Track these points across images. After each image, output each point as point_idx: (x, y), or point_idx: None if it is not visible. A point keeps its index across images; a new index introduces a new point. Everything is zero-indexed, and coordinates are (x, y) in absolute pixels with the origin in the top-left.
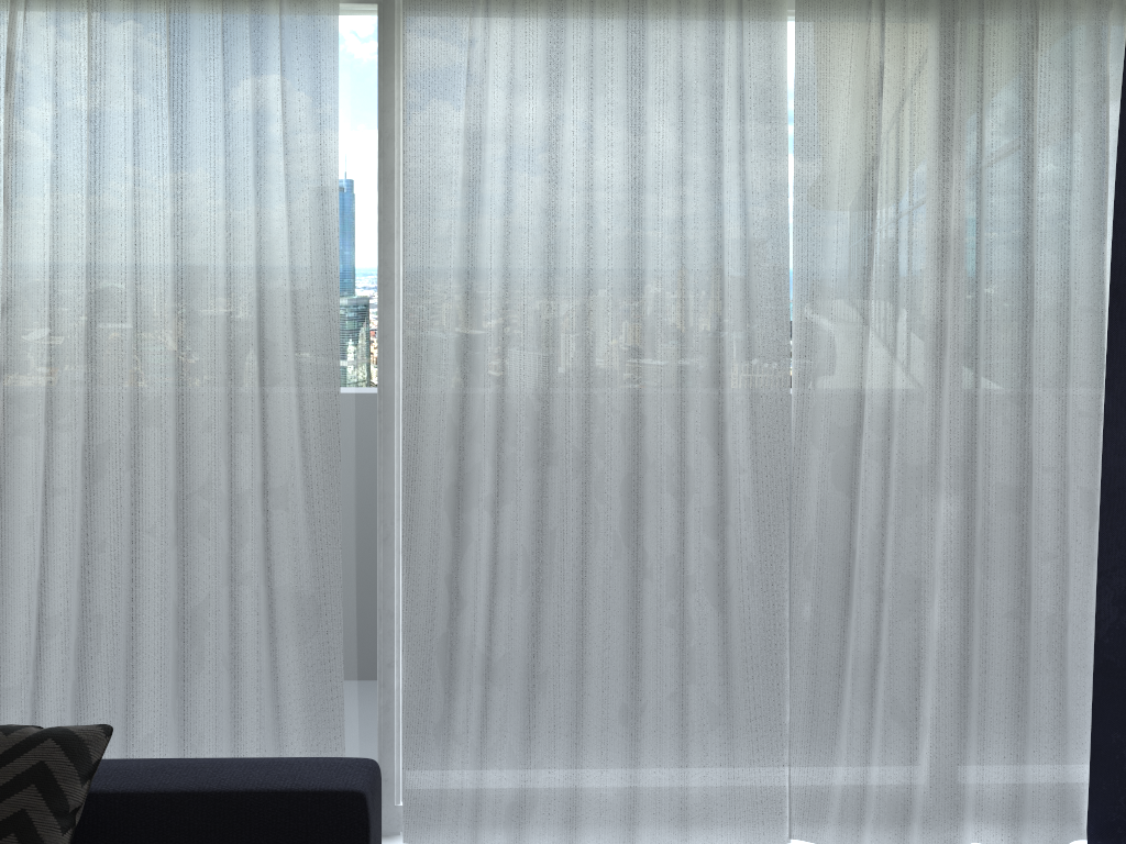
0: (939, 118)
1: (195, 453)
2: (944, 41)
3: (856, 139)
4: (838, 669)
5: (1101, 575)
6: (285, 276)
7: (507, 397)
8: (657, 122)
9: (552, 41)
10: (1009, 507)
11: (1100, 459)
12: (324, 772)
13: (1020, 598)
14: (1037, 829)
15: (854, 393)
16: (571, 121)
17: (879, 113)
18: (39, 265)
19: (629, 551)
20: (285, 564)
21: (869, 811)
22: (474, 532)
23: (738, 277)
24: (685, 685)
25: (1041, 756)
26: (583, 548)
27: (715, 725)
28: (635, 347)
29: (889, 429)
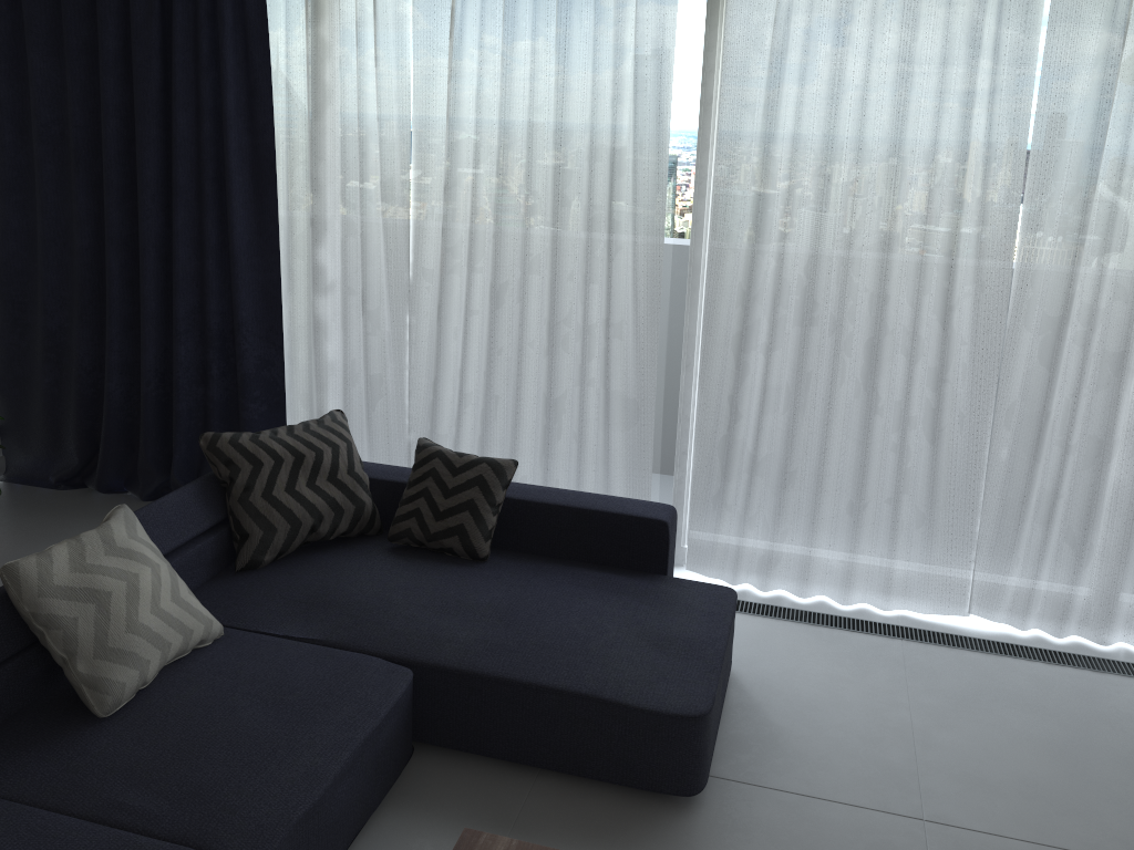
0: None
1: (562, 295)
2: None
3: (1095, 83)
4: (1022, 499)
5: None
6: (629, 174)
7: (783, 273)
8: (923, 65)
9: (842, 1)
10: None
11: None
12: (642, 507)
13: None
14: None
15: (1064, 292)
16: (852, 63)
17: (1117, 63)
18: (465, 158)
19: (865, 393)
20: (617, 376)
21: (1035, 605)
22: (751, 368)
23: (977, 193)
24: (899, 494)
25: None
26: (830, 388)
27: (919, 526)
28: (885, 243)
29: (1091, 321)
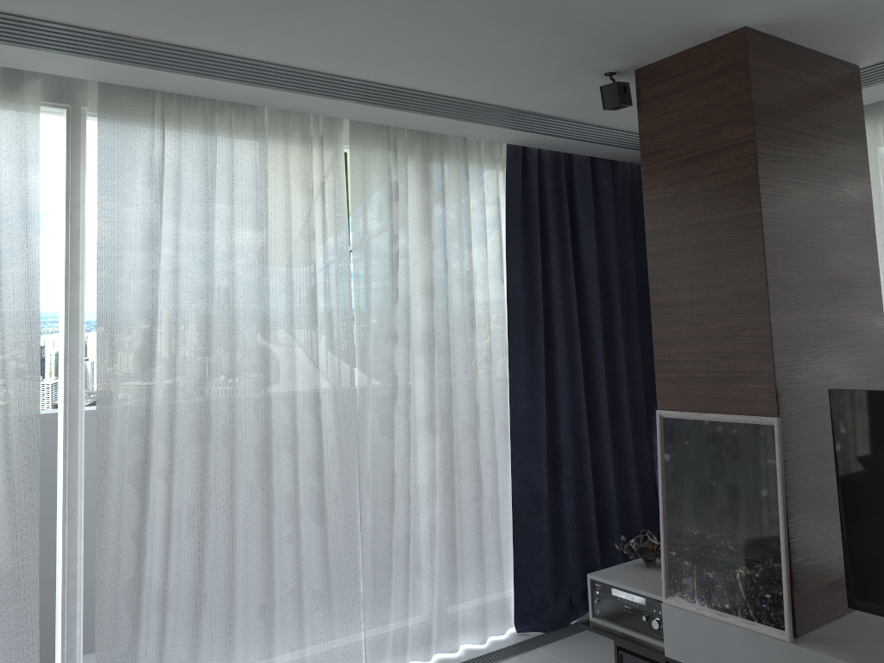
0: (426, 214)
1: None
2: (426, 172)
3: (384, 224)
4: (390, 550)
5: (513, 469)
6: None
7: (177, 393)
8: (270, 207)
9: (208, 150)
10: (470, 435)
11: (508, 404)
12: None
13: (479, 488)
14: (492, 626)
15: (392, 375)
16: (216, 203)
17: (398, 210)
18: None
19: (264, 493)
20: None
21: (409, 640)
22: (151, 497)
23: (323, 306)
24: (301, 580)
25: (491, 581)
26: (232, 496)
27: (319, 605)
28: (265, 353)
29: (409, 395)
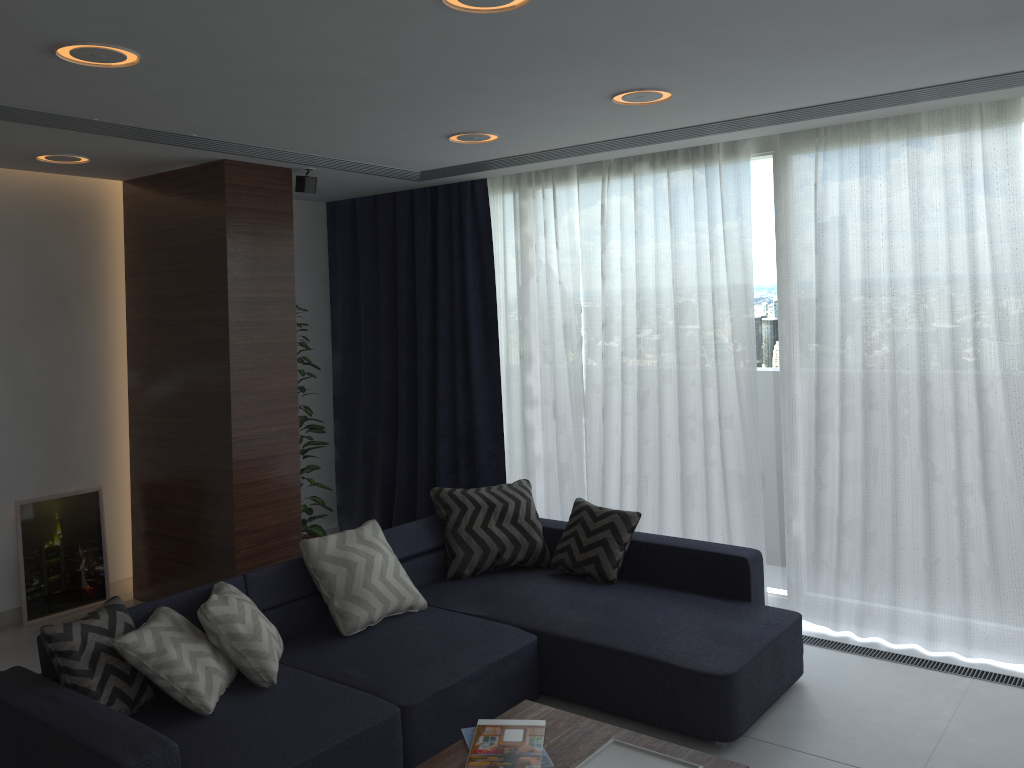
0: None
1: (686, 397)
2: None
3: None
4: None
5: None
6: (727, 305)
7: (845, 370)
8: (934, 204)
9: (862, 166)
10: None
11: None
12: (732, 549)
13: None
14: None
15: None
16: (879, 209)
17: None
18: (617, 304)
19: (922, 463)
20: (731, 457)
21: None
22: (830, 447)
23: (991, 296)
24: (964, 550)
25: None
26: (894, 460)
27: (988, 580)
28: (919, 341)
29: None
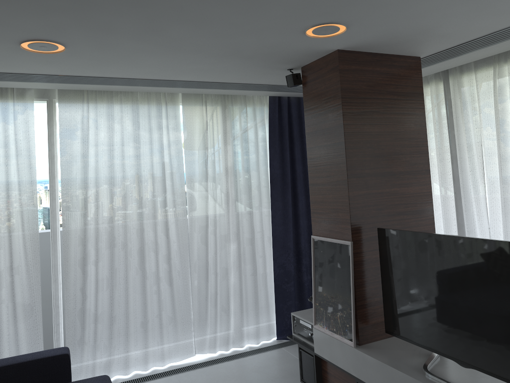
0: (223, 135)
1: None
2: (223, 114)
3: (201, 142)
4: (206, 298)
5: (274, 260)
6: (16, 193)
7: (99, 227)
8: (142, 138)
9: (109, 115)
10: (249, 243)
11: (271, 227)
12: (52, 351)
13: (254, 269)
14: (263, 336)
15: (205, 215)
16: (116, 138)
17: (207, 135)
18: None
19: (141, 271)
20: (19, 294)
21: (217, 340)
22: (89, 273)
23: (170, 184)
24: (161, 311)
25: (263, 314)
26: (126, 273)
27: (170, 323)
28: (140, 207)
29: (215, 225)
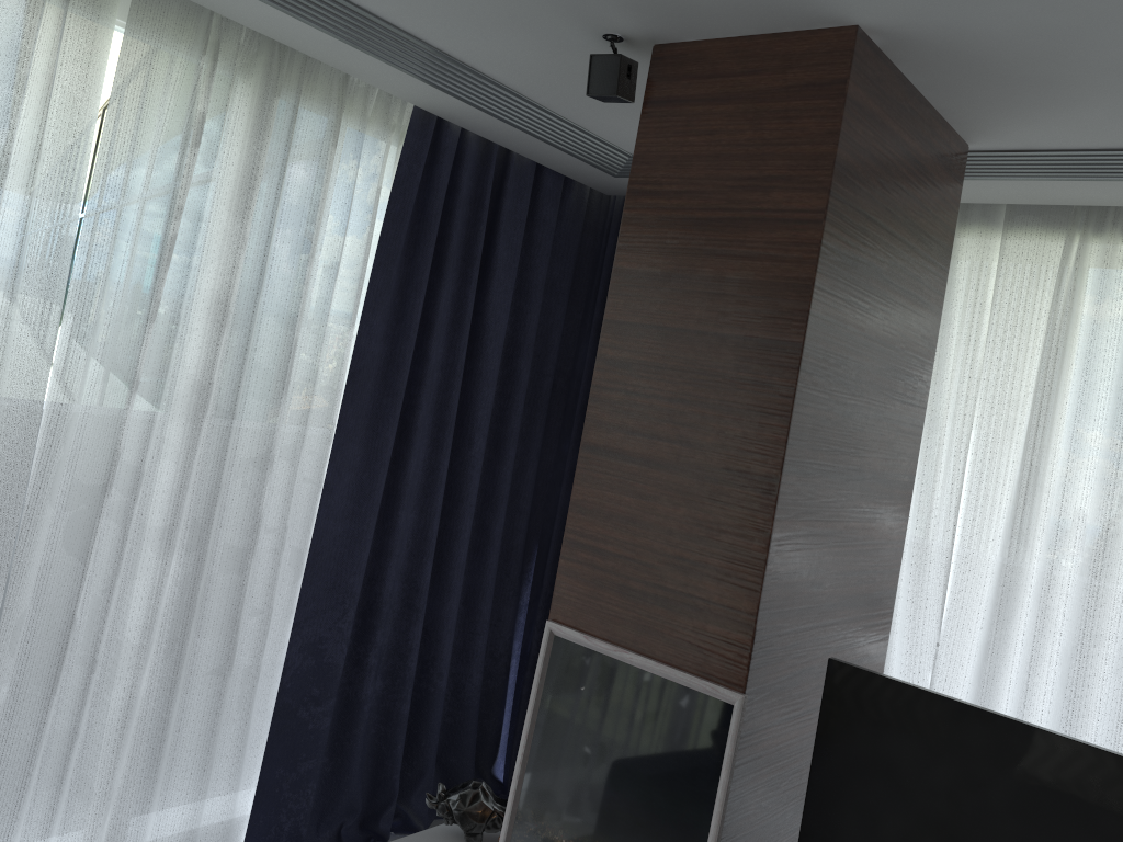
0: (246, 184)
1: None
2: (264, 112)
3: (163, 181)
4: (32, 756)
5: (296, 626)
6: None
7: None
8: None
9: None
10: (234, 567)
11: (314, 522)
12: None
13: (228, 655)
14: None
15: (111, 451)
16: None
17: (193, 164)
18: None
19: None
20: None
21: None
22: None
23: None
24: None
25: (215, 804)
26: None
27: None
28: None
29: (137, 489)
